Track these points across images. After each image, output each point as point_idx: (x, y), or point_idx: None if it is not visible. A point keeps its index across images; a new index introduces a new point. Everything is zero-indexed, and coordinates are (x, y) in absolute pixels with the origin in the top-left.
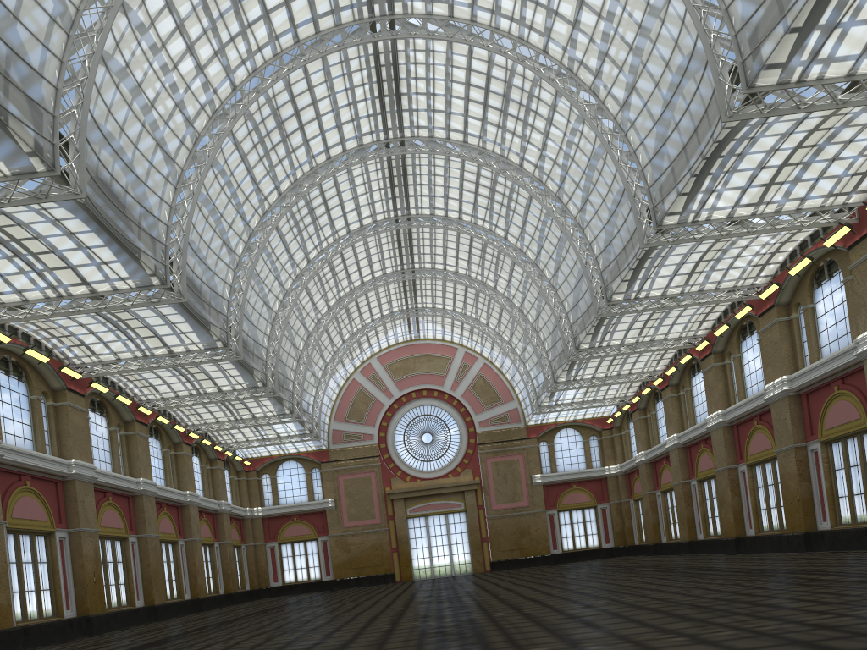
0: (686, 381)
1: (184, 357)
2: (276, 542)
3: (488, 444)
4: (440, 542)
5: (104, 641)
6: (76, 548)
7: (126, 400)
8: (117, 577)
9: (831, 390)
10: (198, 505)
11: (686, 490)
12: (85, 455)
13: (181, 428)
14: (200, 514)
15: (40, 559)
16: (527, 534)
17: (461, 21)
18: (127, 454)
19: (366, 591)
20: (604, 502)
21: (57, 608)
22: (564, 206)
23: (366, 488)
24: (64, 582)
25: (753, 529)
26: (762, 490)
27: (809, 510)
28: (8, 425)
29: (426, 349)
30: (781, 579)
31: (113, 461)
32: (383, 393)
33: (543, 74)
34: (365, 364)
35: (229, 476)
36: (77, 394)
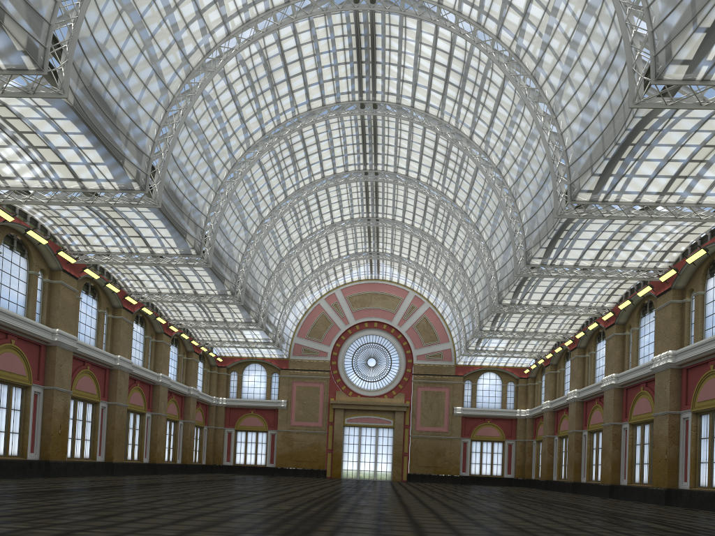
0: (592, 345)
1: (163, 258)
2: (233, 429)
3: (421, 375)
4: (368, 450)
5: (48, 482)
6: (48, 402)
7: (115, 289)
8: (83, 434)
9: (707, 368)
10: (168, 387)
11: (577, 438)
12: (70, 328)
13: (163, 321)
14: (170, 394)
15: (14, 406)
16: (442, 455)
17: (430, 2)
18: (111, 333)
19: (295, 480)
20: (511, 439)
21: (23, 450)
22: (502, 178)
23: (314, 396)
24: (33, 429)
25: (626, 479)
26: (639, 447)
27: (673, 470)
28: (4, 291)
29: (382, 289)
30: (619, 521)
31: (97, 338)
32: (341, 320)
33: (494, 57)
34: (330, 293)
35: (203, 368)
36: (71, 276)
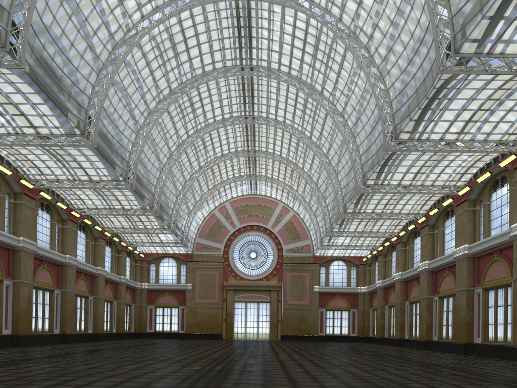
0: (410, 240)
1: (99, 183)
2: (153, 306)
3: (289, 264)
4: (252, 319)
5: (19, 351)
6: (16, 292)
7: (63, 206)
8: (43, 313)
9: (492, 257)
10: (105, 277)
11: (402, 307)
12: (31, 236)
13: (99, 228)
14: (106, 282)
15: None
16: (305, 321)
17: None
18: (61, 239)
19: (200, 342)
20: (354, 308)
21: None
22: (345, 121)
23: (212, 280)
24: (6, 312)
25: (437, 336)
26: (445, 313)
27: (469, 330)
28: None
29: (259, 201)
30: (434, 370)
31: (51, 242)
32: (230, 224)
33: (338, 34)
34: (221, 205)
35: (129, 261)
36: (30, 198)
